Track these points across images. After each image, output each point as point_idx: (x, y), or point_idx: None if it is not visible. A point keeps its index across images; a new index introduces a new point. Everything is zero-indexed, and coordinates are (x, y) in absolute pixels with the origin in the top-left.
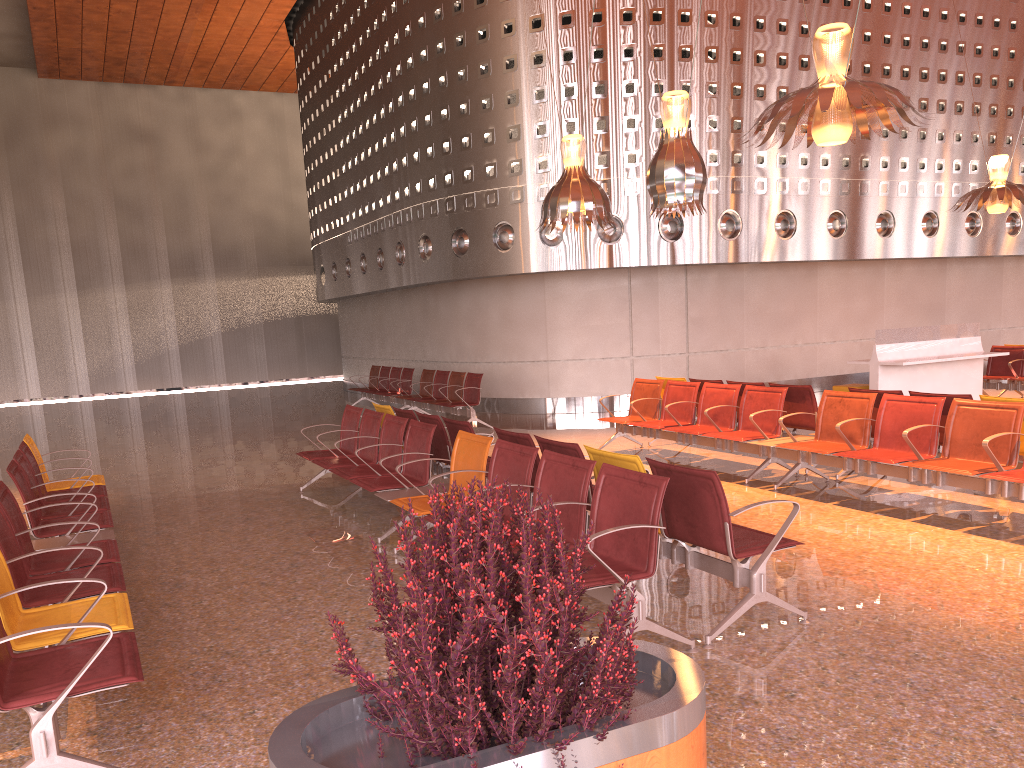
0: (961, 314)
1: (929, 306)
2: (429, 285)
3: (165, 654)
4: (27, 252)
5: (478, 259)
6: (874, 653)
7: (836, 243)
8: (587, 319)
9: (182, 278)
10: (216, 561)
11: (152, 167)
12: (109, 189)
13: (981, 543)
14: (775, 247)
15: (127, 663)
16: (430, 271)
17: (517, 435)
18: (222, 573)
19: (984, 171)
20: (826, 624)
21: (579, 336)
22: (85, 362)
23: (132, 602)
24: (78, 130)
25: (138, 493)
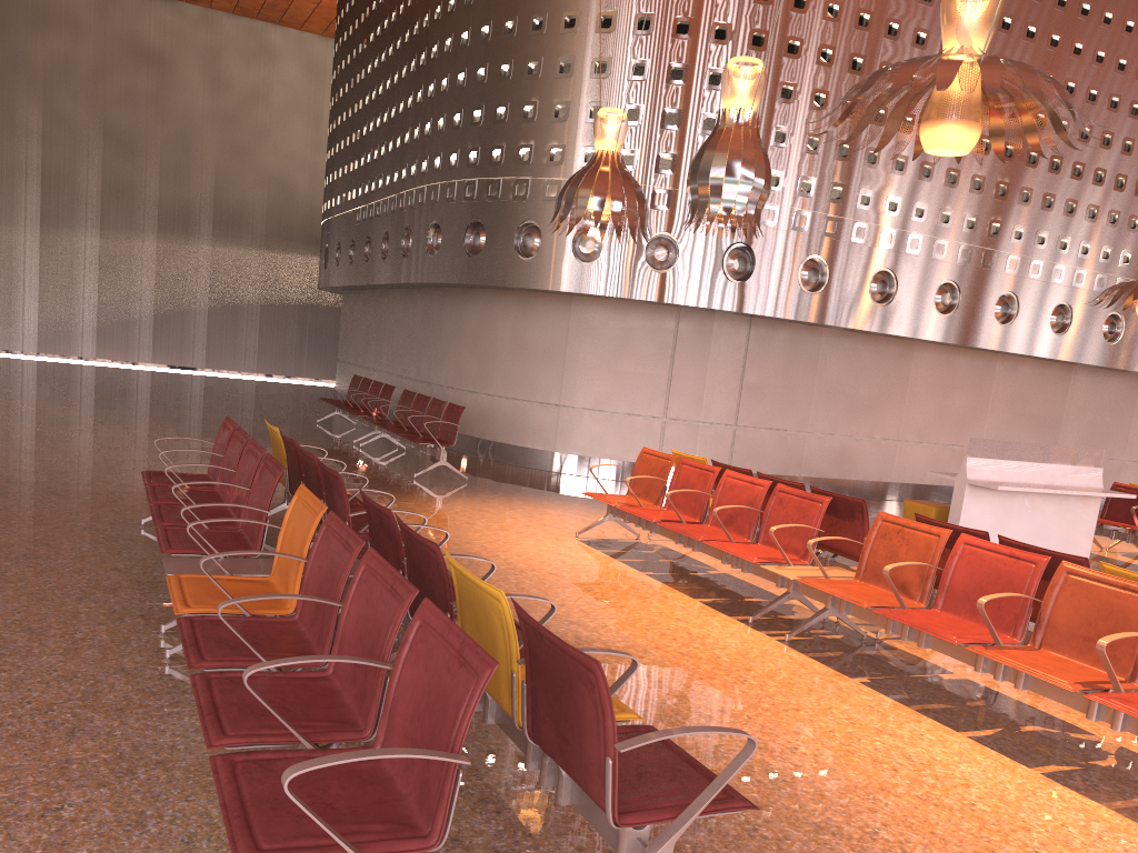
0: (1079, 435)
1: (1043, 419)
2: (437, 288)
3: None
4: None
5: (493, 263)
6: None
7: (942, 321)
8: (616, 362)
9: (171, 235)
10: None
11: (156, 97)
12: (99, 114)
13: (1070, 804)
14: (866, 313)
15: None
16: (435, 269)
17: (379, 508)
18: None
19: (1137, 266)
20: None
21: (603, 381)
22: (36, 314)
23: None
24: (72, 36)
25: None
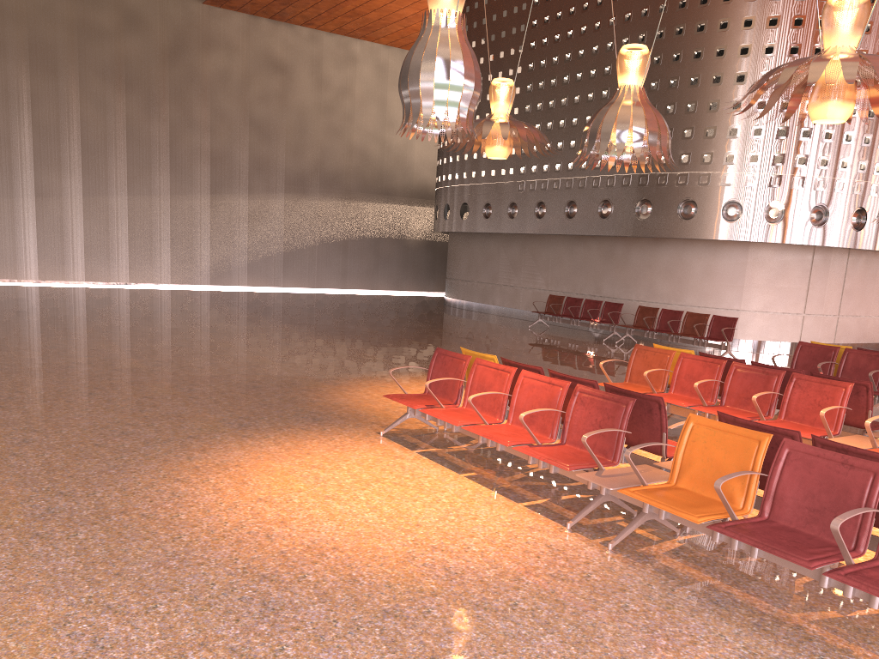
0: None
1: None
2: (619, 237)
3: None
4: (174, 155)
5: (703, 225)
6: None
7: None
8: (777, 281)
9: (293, 194)
10: None
11: (282, 95)
12: (246, 109)
13: None
14: None
15: None
16: (646, 228)
17: None
18: None
19: None
20: None
21: (769, 294)
22: (209, 257)
23: None
24: (228, 54)
25: None
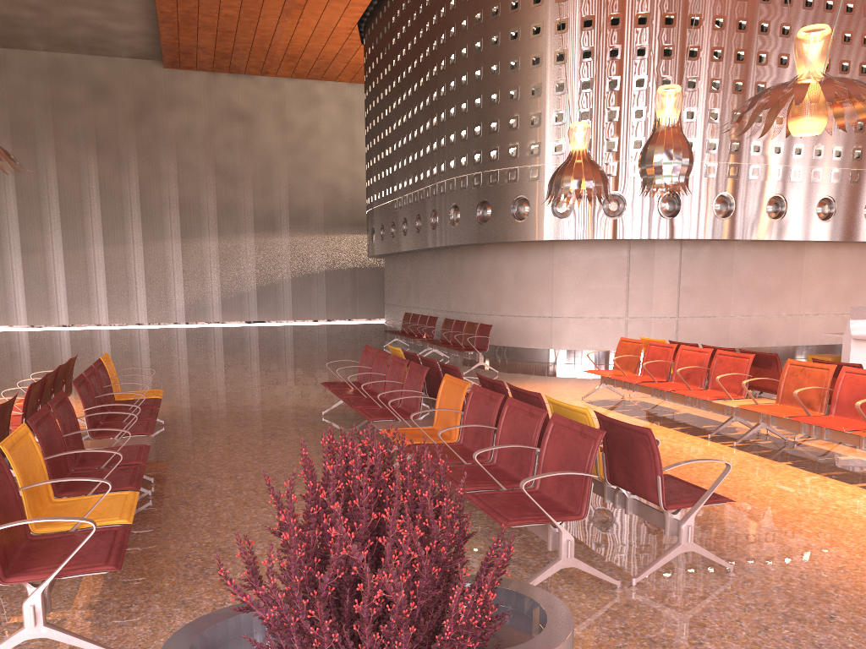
0: None
1: None
2: (457, 247)
3: (170, 545)
4: (145, 206)
5: (497, 227)
6: (790, 611)
7: (824, 226)
8: (589, 283)
9: (263, 232)
10: (236, 469)
11: (246, 141)
12: (211, 158)
13: None
14: (765, 227)
15: (113, 553)
16: (457, 235)
17: (493, 381)
18: (238, 480)
19: None
20: (750, 578)
21: (581, 297)
22: (183, 296)
23: (160, 498)
24: (191, 110)
25: (194, 406)
